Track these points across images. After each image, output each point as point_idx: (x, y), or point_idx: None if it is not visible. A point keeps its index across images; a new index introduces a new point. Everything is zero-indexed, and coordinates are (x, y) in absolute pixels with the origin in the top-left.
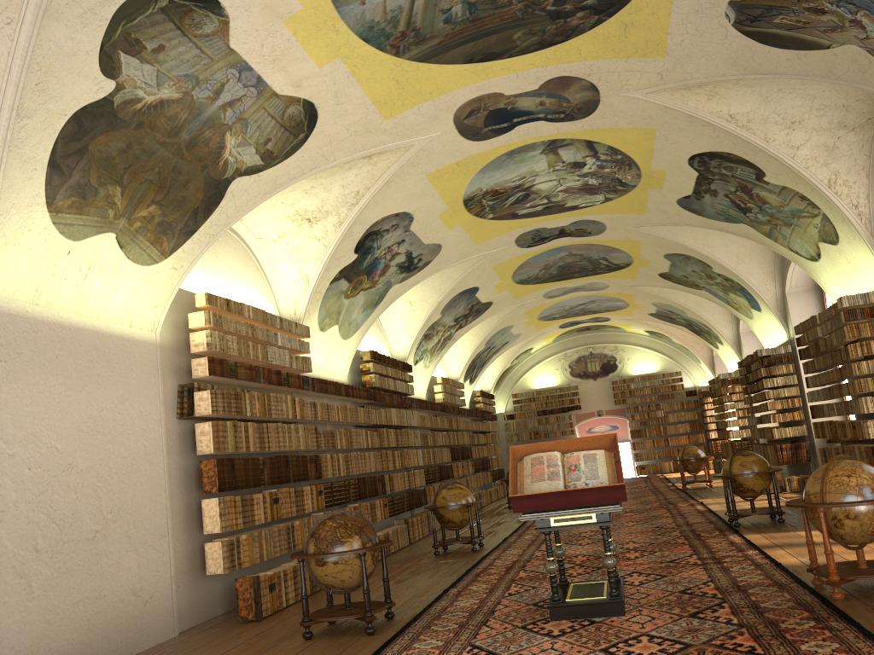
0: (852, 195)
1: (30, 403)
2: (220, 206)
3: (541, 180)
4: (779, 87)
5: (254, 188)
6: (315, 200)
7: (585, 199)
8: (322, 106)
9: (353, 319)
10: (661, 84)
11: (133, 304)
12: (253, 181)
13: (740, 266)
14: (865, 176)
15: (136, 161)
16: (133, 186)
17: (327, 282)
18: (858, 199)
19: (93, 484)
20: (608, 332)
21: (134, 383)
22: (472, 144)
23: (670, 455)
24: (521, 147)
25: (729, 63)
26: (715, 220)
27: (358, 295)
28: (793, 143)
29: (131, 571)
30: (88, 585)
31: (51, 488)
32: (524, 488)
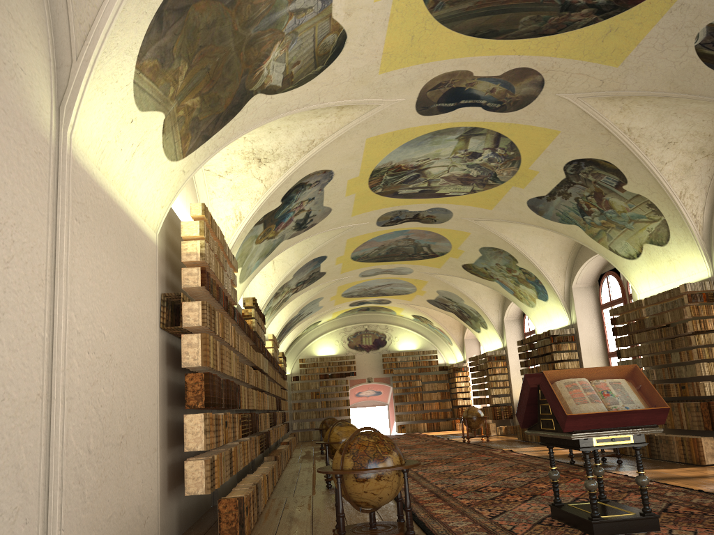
0: (693, 207)
1: (91, 277)
2: (234, 119)
3: (437, 164)
4: (676, 111)
5: (262, 110)
6: (273, 142)
7: (455, 189)
8: (350, 42)
9: (250, 265)
10: (596, 90)
11: (151, 198)
12: (265, 101)
13: (542, 262)
14: (705, 194)
15: (210, 43)
16: (196, 69)
17: (253, 224)
18: (697, 211)
19: (122, 382)
20: (381, 313)
21: (145, 281)
22: (416, 117)
23: (424, 418)
24: (447, 129)
25: (666, 80)
26: (550, 220)
27: (262, 243)
28: (663, 159)
29: (138, 486)
30: (116, 498)
31: (99, 379)
32: (577, 408)
